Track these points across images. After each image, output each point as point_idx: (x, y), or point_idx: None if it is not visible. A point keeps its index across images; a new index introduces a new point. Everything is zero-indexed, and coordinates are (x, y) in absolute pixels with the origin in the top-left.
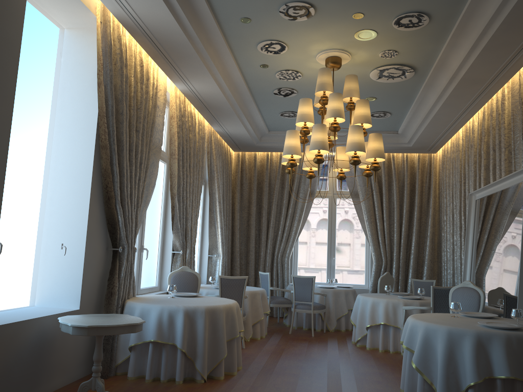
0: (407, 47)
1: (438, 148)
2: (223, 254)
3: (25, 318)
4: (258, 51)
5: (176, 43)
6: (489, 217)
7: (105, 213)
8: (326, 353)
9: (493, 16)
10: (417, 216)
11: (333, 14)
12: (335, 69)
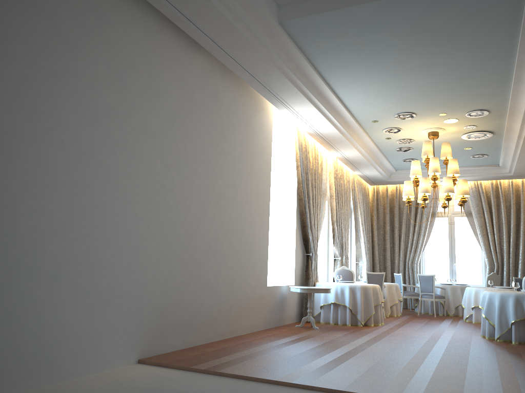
0: (481, 123)
1: None
2: (367, 261)
3: (276, 285)
4: (383, 132)
5: (335, 137)
6: None
7: (302, 234)
8: (440, 322)
9: (524, 111)
10: (523, 229)
11: (427, 115)
12: (435, 139)
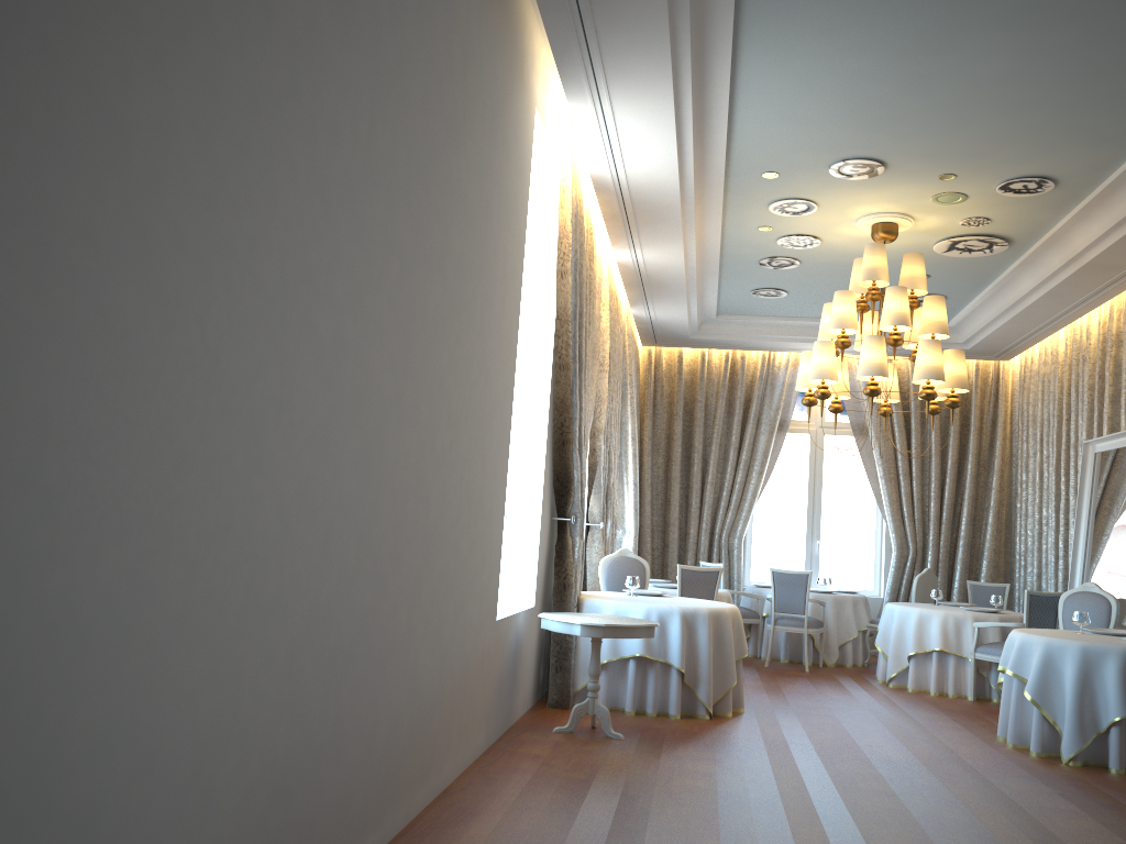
0: (1007, 215)
1: (1016, 353)
2: (636, 530)
3: (506, 613)
4: (767, 210)
5: (658, 205)
6: (1120, 482)
7: (554, 464)
8: (850, 694)
9: None
10: (972, 471)
11: (910, 174)
12: (888, 241)
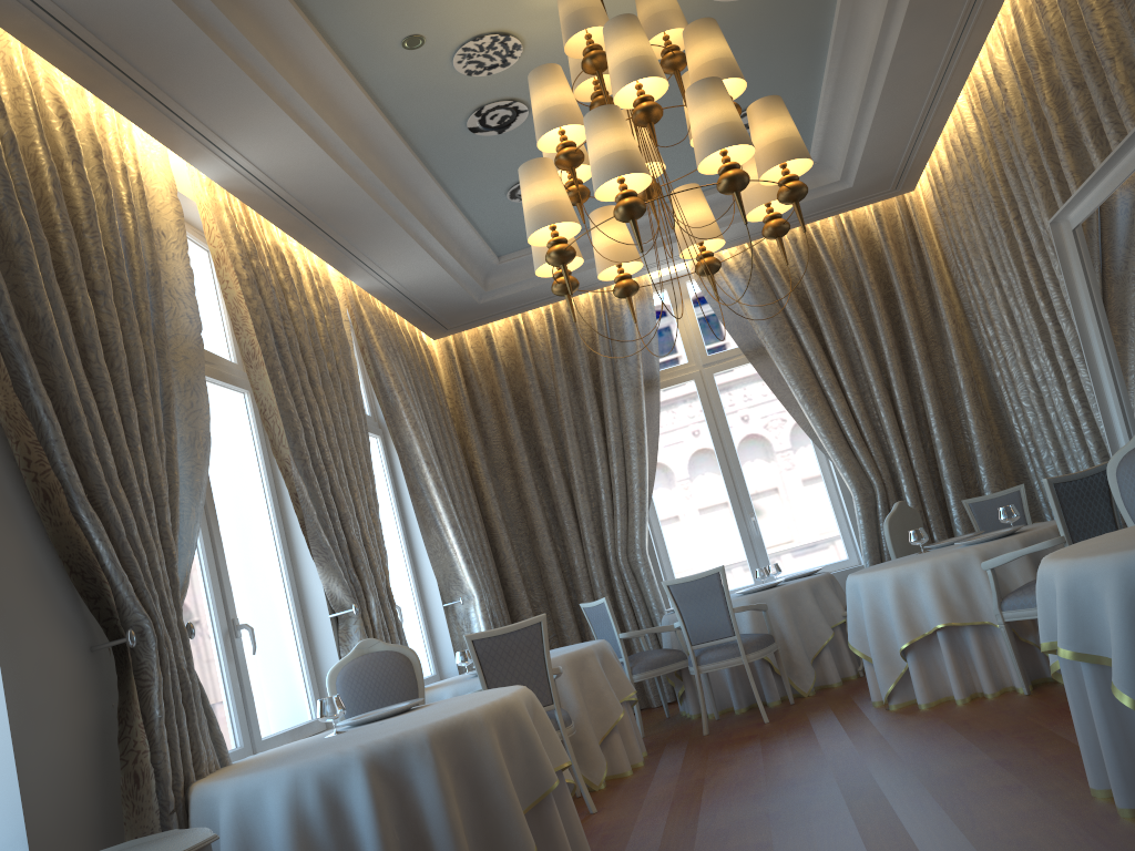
0: None
1: (919, 171)
2: (480, 590)
3: None
4: None
5: (128, 9)
6: (1132, 249)
7: (54, 543)
8: (820, 756)
9: None
10: (920, 351)
11: None
12: None
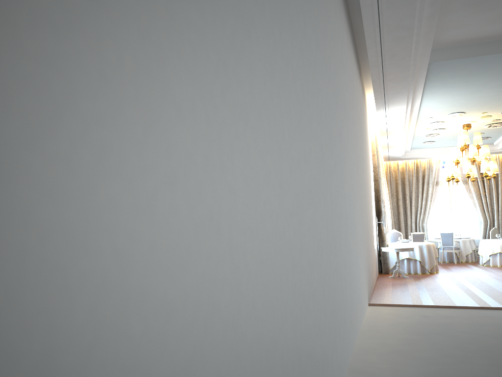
0: None
1: None
2: (391, 224)
3: None
4: (428, 124)
5: (397, 130)
6: None
7: (376, 207)
8: (471, 267)
9: None
10: None
11: (472, 113)
12: (468, 129)
